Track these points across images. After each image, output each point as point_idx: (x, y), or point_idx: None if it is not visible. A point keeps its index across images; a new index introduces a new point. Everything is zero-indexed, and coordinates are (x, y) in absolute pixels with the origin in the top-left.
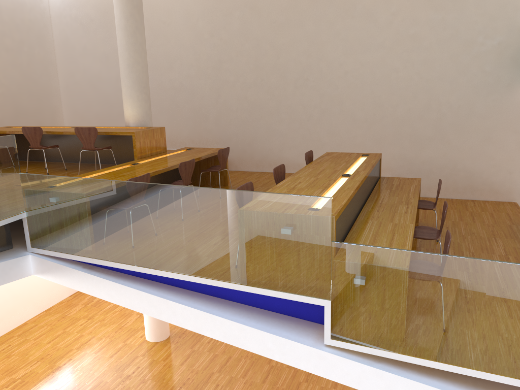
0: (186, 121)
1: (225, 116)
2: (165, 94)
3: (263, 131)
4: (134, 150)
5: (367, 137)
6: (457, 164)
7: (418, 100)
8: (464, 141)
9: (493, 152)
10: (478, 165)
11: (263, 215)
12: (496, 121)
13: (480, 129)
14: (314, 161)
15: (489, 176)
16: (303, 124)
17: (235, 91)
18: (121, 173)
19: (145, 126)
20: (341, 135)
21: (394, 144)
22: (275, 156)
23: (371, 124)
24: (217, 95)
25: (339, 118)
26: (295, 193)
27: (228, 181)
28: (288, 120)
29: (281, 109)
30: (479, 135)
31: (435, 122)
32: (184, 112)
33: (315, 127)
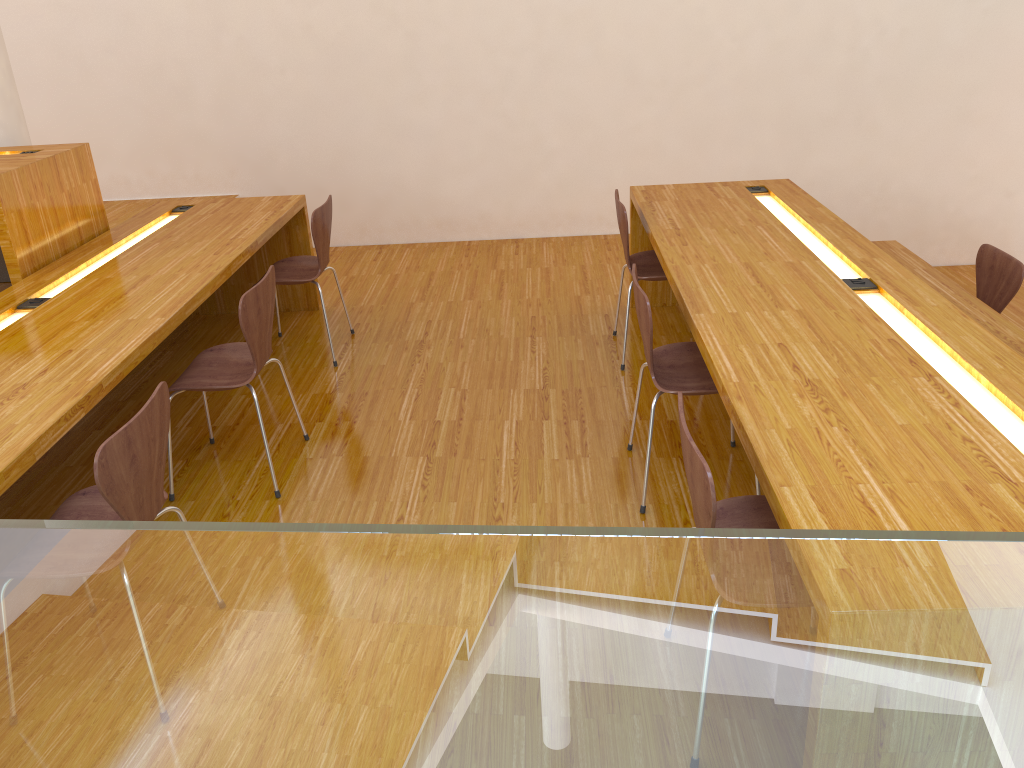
0: (121, 112)
1: (247, 88)
2: (33, 27)
3: (373, 127)
4: (5, 244)
5: (668, 127)
6: (890, 184)
7: (803, 19)
8: (910, 123)
9: (976, 147)
10: (939, 181)
11: (1006, 641)
12: (989, 67)
13: (949, 89)
14: (655, 227)
15: (961, 208)
16: (491, 100)
17: (271, 8)
18: (5, 375)
19: (9, 143)
20: (598, 126)
21: (738, 143)
22: (415, 197)
23: (680, 91)
24: (212, 23)
25: (593, 78)
26: (875, 423)
27: (318, 294)
28: (444, 92)
29: (422, 61)
30: (946, 105)
31: (843, 77)
32: (107, 83)
33: (523, 107)
